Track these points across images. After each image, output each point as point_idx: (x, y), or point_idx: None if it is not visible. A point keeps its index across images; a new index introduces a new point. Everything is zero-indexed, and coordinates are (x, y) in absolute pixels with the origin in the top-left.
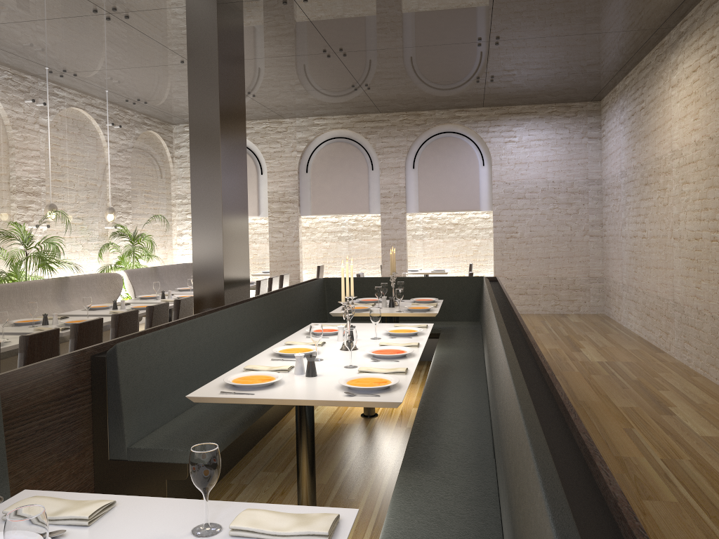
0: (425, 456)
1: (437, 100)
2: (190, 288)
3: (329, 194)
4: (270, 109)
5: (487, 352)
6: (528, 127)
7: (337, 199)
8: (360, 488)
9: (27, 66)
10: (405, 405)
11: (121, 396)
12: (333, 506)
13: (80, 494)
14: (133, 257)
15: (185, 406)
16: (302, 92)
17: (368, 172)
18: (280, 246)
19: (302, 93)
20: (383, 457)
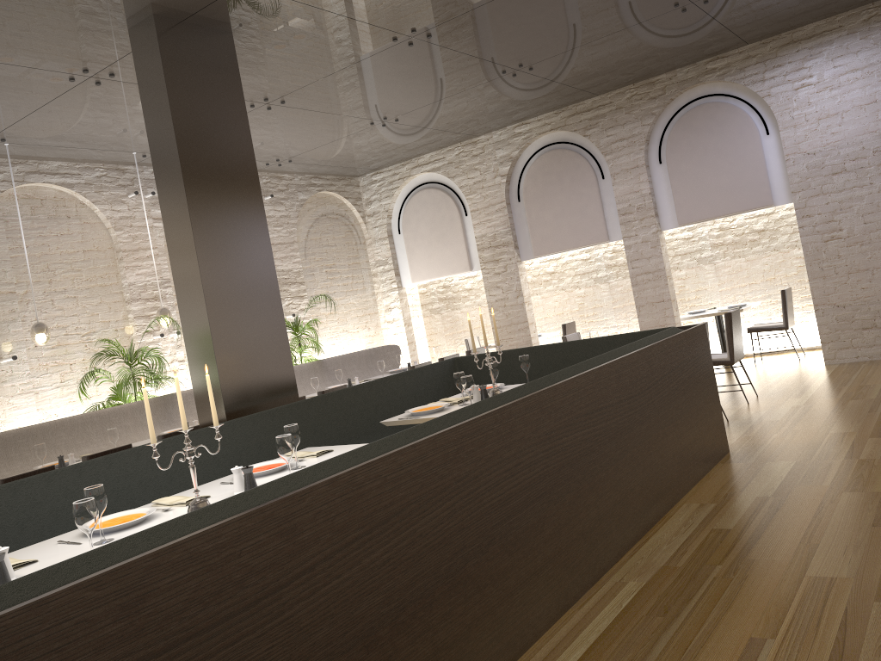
0: None
1: (656, 55)
2: (315, 389)
3: (551, 224)
4: (442, 129)
5: None
6: (830, 55)
7: (562, 230)
8: None
9: (114, 156)
10: None
11: None
12: None
13: None
14: (300, 351)
15: None
16: (451, 99)
17: (597, 184)
18: (501, 306)
19: (453, 100)
20: None
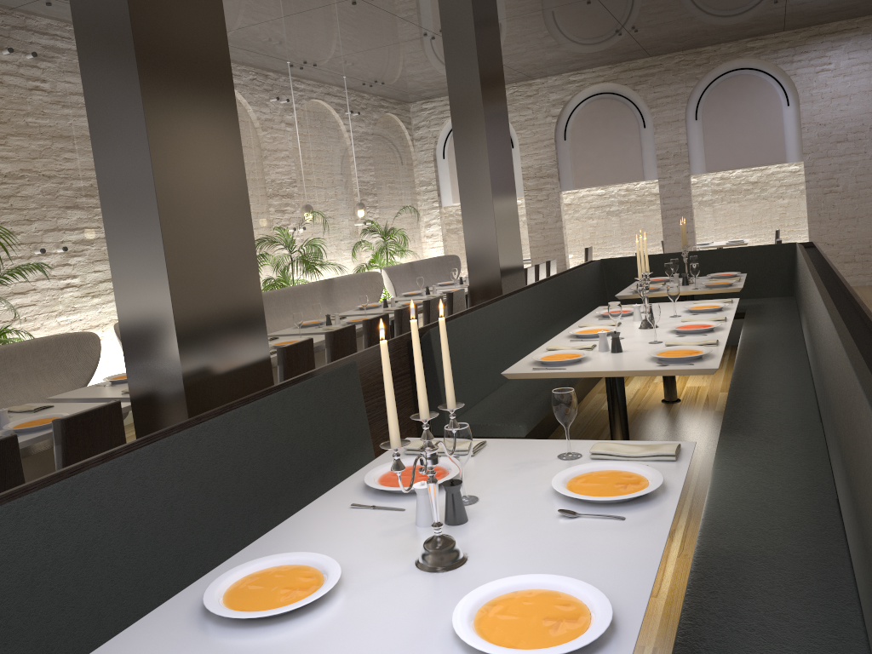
0: (745, 423)
1: (722, 31)
2: (454, 282)
3: (593, 162)
4: (518, 71)
5: (806, 325)
6: (847, 49)
7: (603, 168)
8: None
9: (269, 63)
10: (710, 390)
11: (438, 377)
12: None
13: None
14: (386, 254)
15: (487, 390)
16: (556, 47)
17: (639, 132)
18: (540, 229)
19: (556, 48)
20: (693, 438)
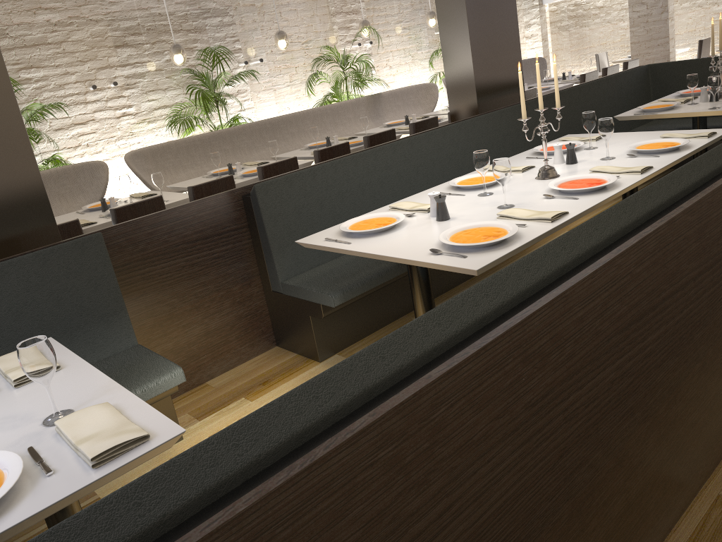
0: None
1: None
2: None
3: None
4: None
5: None
6: None
7: None
8: None
9: None
10: None
11: (267, 234)
12: None
13: (65, 350)
14: None
15: None
16: None
17: None
18: (643, 22)
19: None
20: None
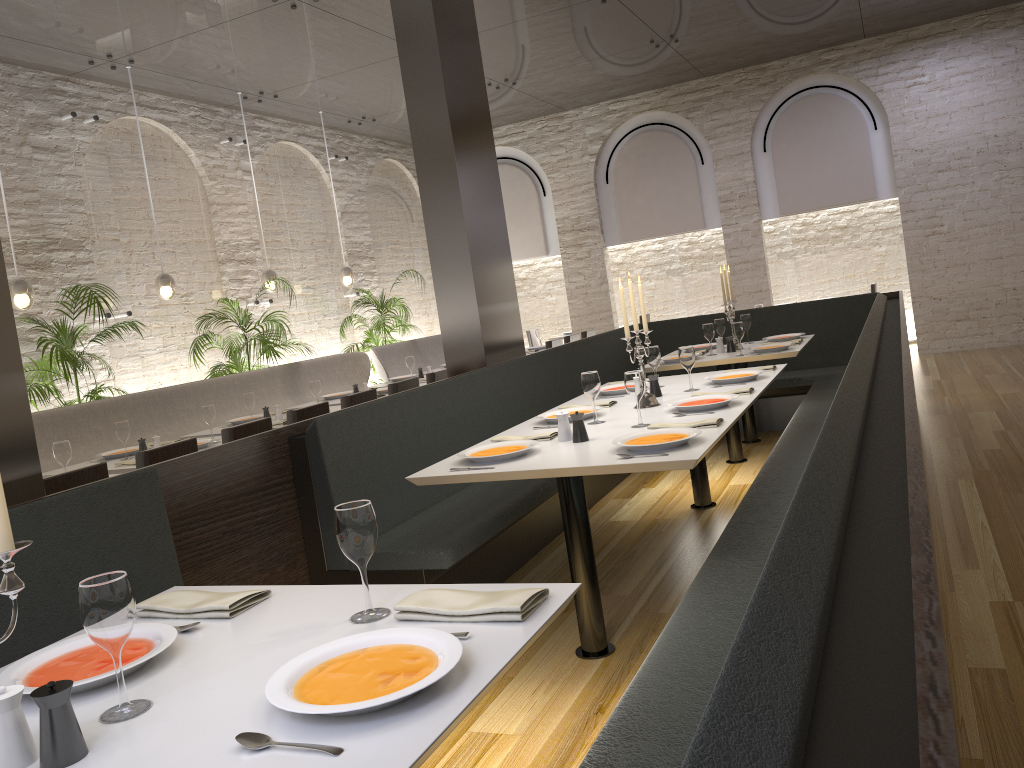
0: (748, 538)
1: (786, 40)
2: None
3: (643, 209)
4: (542, 99)
5: None
6: (943, 56)
7: (655, 215)
8: (677, 598)
9: (215, 95)
10: None
11: (331, 486)
12: (635, 623)
13: (235, 587)
14: (384, 330)
15: (427, 502)
16: (581, 66)
17: (696, 169)
18: (582, 294)
19: (581, 67)
20: None
